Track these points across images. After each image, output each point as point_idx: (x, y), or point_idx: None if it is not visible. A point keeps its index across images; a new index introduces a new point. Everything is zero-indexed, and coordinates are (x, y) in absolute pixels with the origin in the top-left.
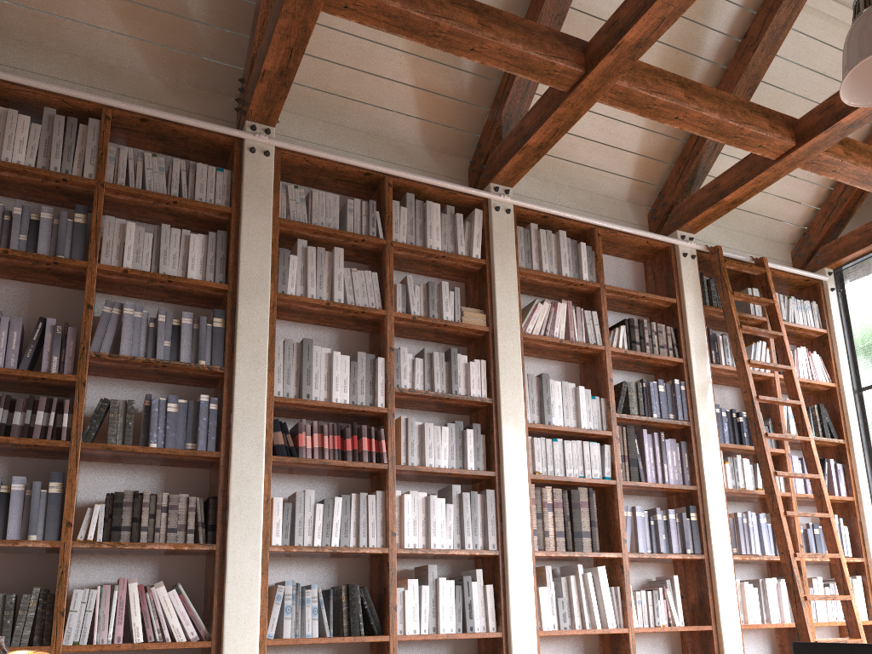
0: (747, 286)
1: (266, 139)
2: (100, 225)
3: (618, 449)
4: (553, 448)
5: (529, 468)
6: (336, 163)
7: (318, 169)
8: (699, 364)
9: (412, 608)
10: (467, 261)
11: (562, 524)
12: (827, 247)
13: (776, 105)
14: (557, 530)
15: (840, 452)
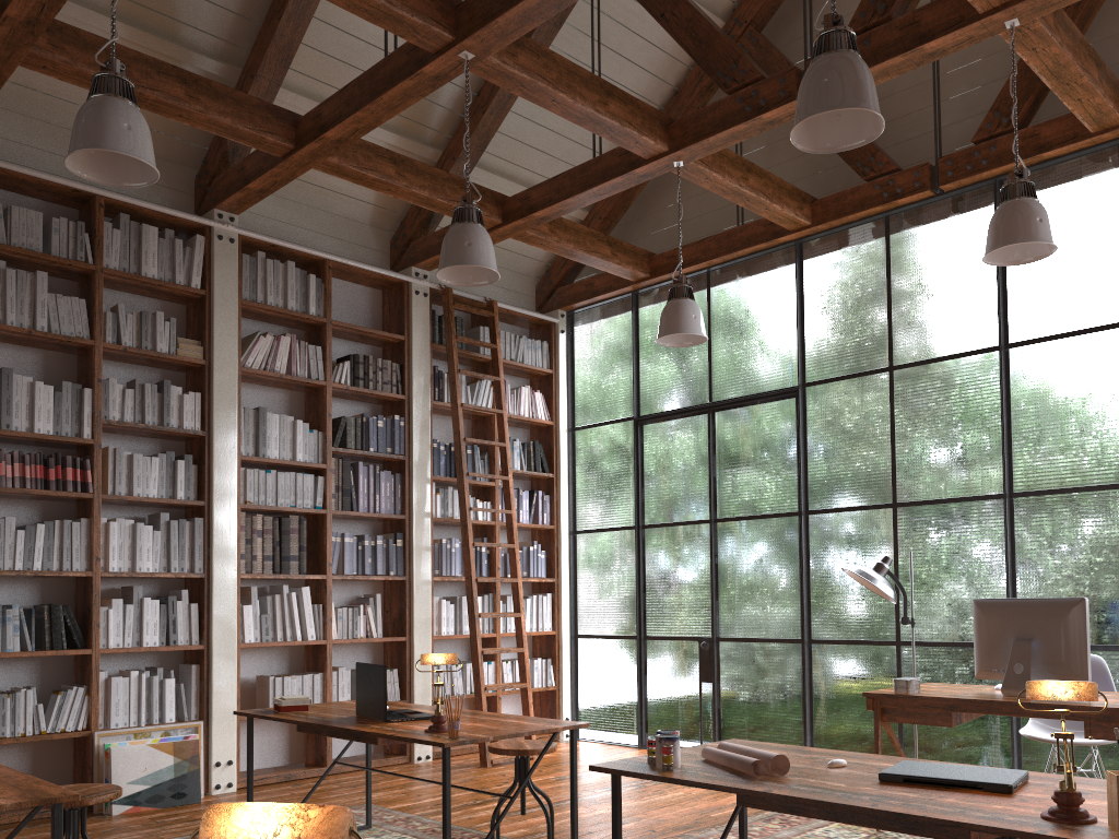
0: (483, 322)
1: None
2: None
3: (332, 481)
4: (267, 479)
5: (240, 498)
6: (40, 178)
7: (18, 180)
8: (420, 402)
9: (116, 625)
10: (185, 291)
11: (271, 549)
12: (562, 290)
13: (515, 154)
14: (265, 554)
15: (549, 485)
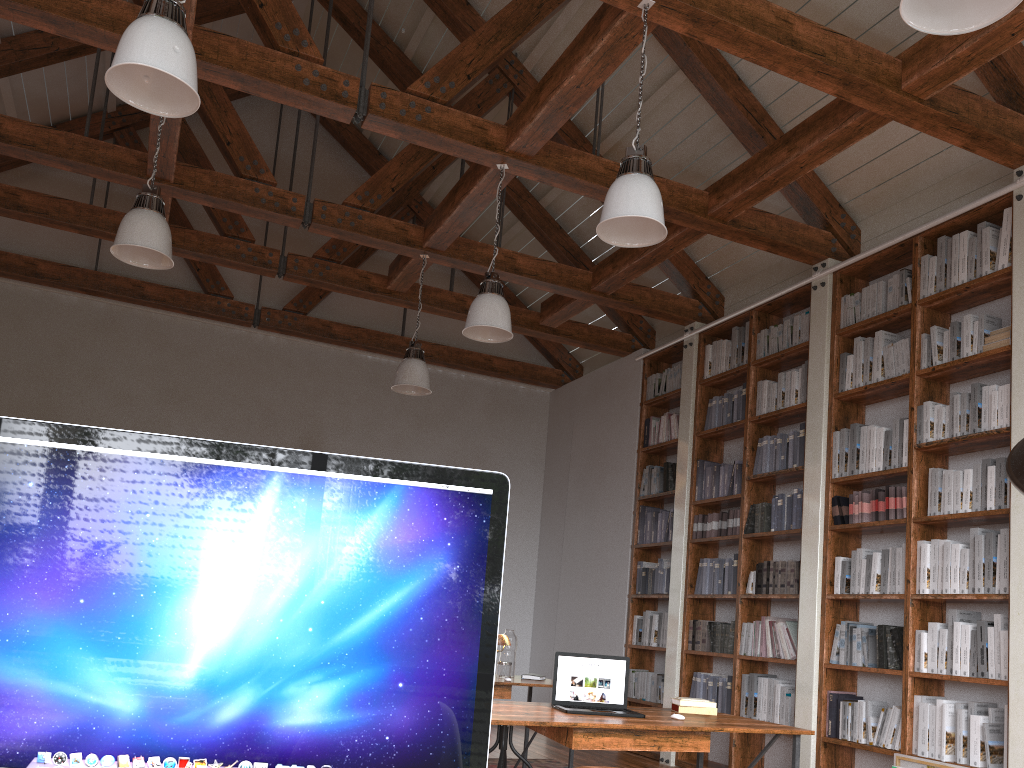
0: None
1: (818, 274)
2: (748, 392)
3: None
4: None
5: None
6: (873, 255)
7: (874, 263)
8: None
9: (930, 649)
10: (993, 278)
11: None
12: None
13: None
14: None
15: None
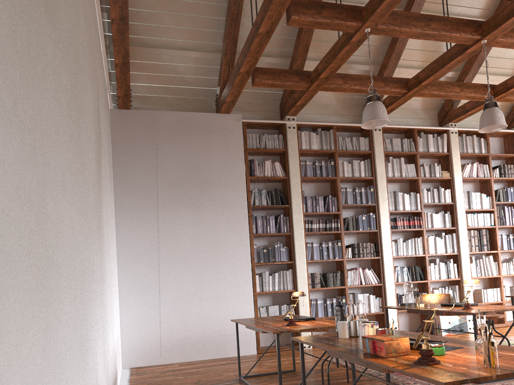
0: None
1: None
2: (338, 164)
3: (496, 214)
4: (474, 217)
5: (466, 225)
6: (399, 127)
7: (391, 129)
8: None
9: (432, 272)
10: (442, 154)
11: (477, 242)
12: None
13: None
14: (475, 244)
15: None
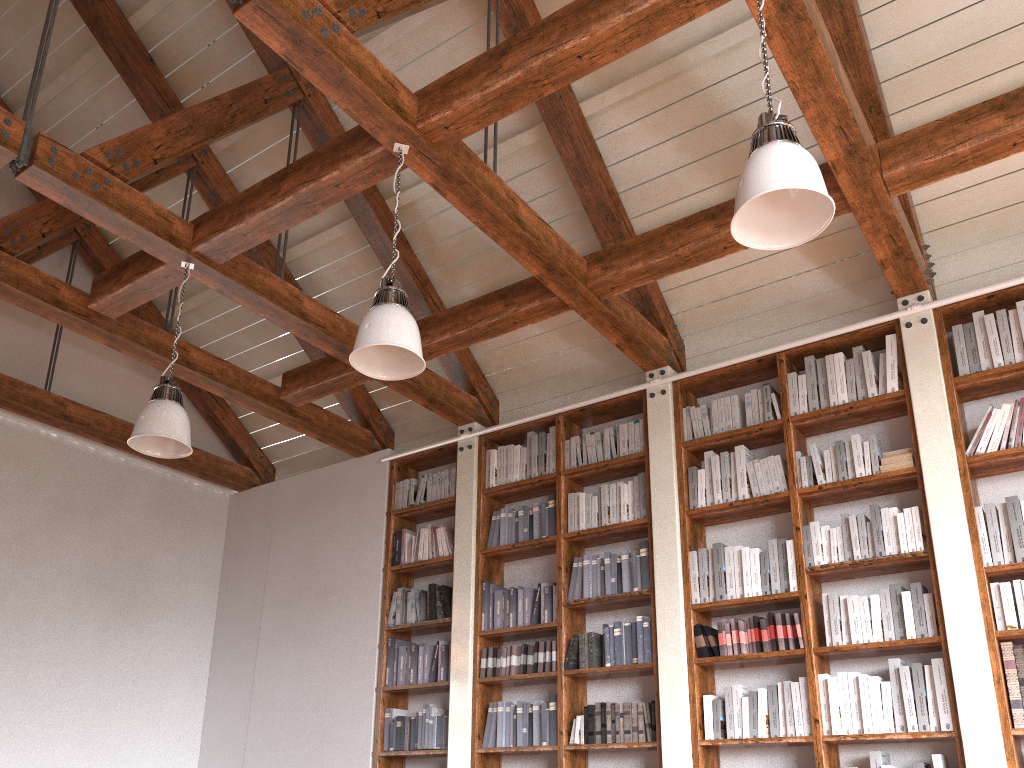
0: None
1: (658, 381)
2: (560, 504)
3: None
4: None
5: (991, 624)
6: (726, 367)
7: (720, 377)
8: None
9: None
10: (881, 400)
11: None
12: None
13: None
14: None
15: None
